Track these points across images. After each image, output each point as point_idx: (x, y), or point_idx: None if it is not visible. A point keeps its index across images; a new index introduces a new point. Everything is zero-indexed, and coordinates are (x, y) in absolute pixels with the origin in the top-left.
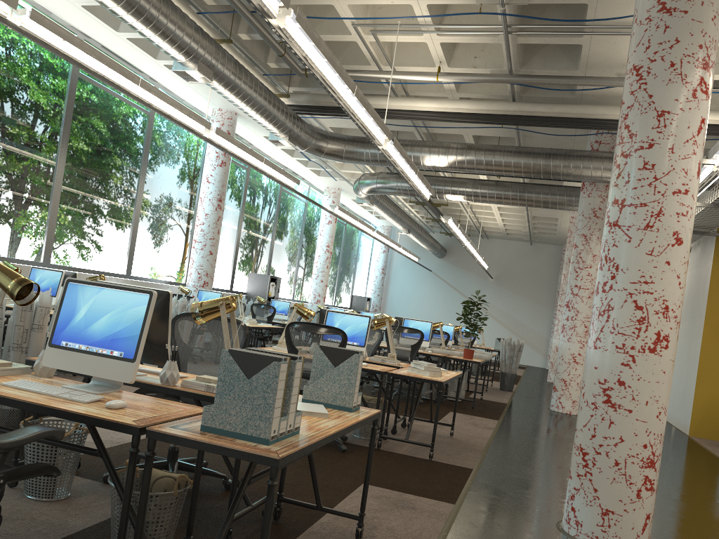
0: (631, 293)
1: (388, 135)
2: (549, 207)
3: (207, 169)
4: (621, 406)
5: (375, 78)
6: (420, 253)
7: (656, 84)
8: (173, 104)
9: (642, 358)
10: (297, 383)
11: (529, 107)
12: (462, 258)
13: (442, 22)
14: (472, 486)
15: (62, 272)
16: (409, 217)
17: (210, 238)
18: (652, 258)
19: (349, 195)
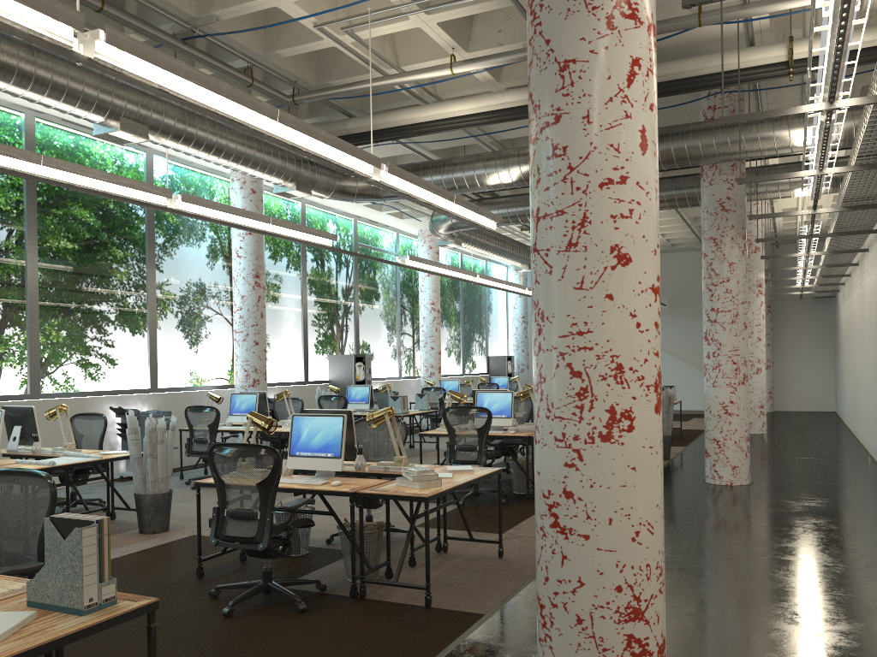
0: (563, 352)
1: (373, 161)
2: (677, 206)
3: (235, 241)
4: (572, 530)
5: (376, 88)
6: None
7: (552, 21)
8: (104, 178)
9: (592, 452)
10: None
11: None
12: None
13: None
14: (453, 650)
15: (2, 411)
16: (525, 250)
17: (252, 325)
18: (584, 294)
19: None
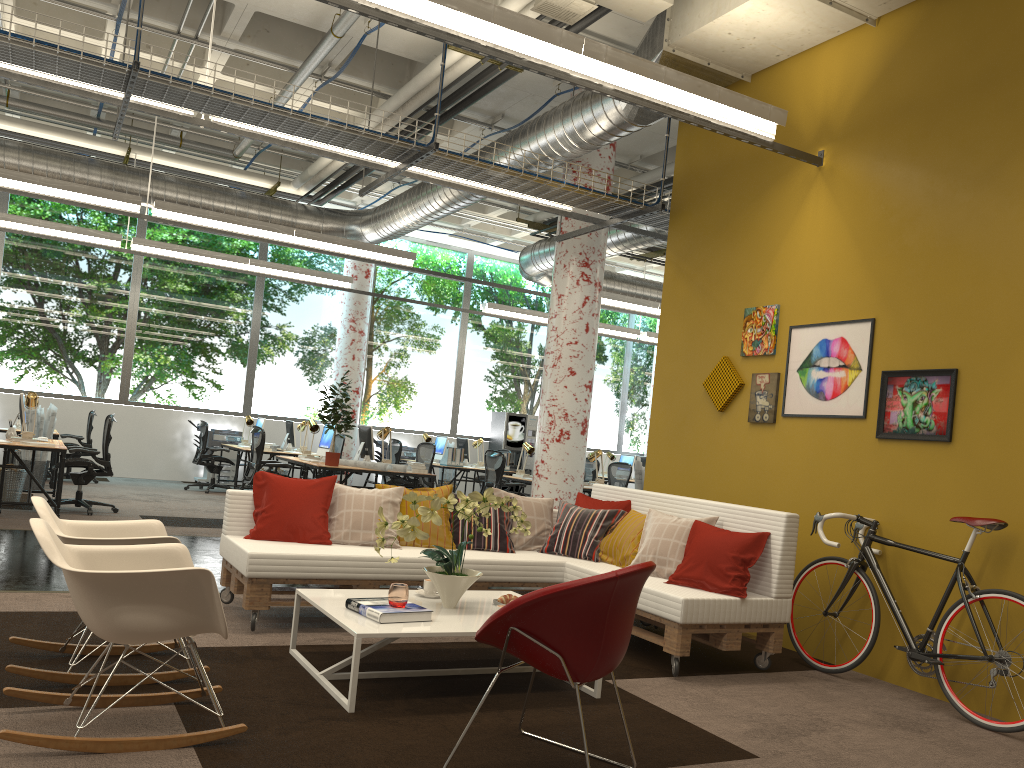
0: None
1: (126, 199)
2: None
3: None
4: None
5: None
6: None
7: None
8: (48, 226)
9: None
10: None
11: (387, 104)
12: None
13: (205, 52)
14: None
15: None
16: None
17: (342, 365)
18: None
19: None
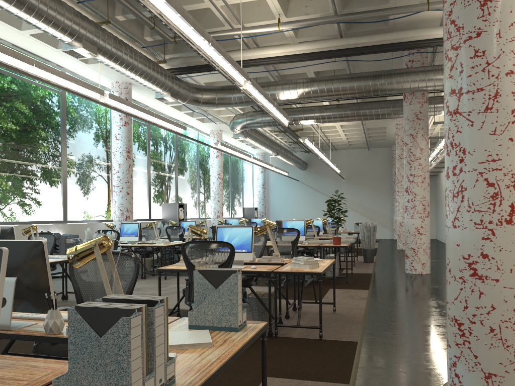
0: (481, 172)
1: (246, 76)
2: (380, 118)
3: (114, 129)
4: (487, 276)
5: (230, 35)
6: (288, 168)
7: None
8: (68, 79)
9: (501, 230)
10: (161, 331)
11: (354, 40)
12: (319, 168)
13: None
14: (360, 361)
15: None
16: (275, 143)
17: (125, 182)
18: (496, 137)
19: (229, 134)
